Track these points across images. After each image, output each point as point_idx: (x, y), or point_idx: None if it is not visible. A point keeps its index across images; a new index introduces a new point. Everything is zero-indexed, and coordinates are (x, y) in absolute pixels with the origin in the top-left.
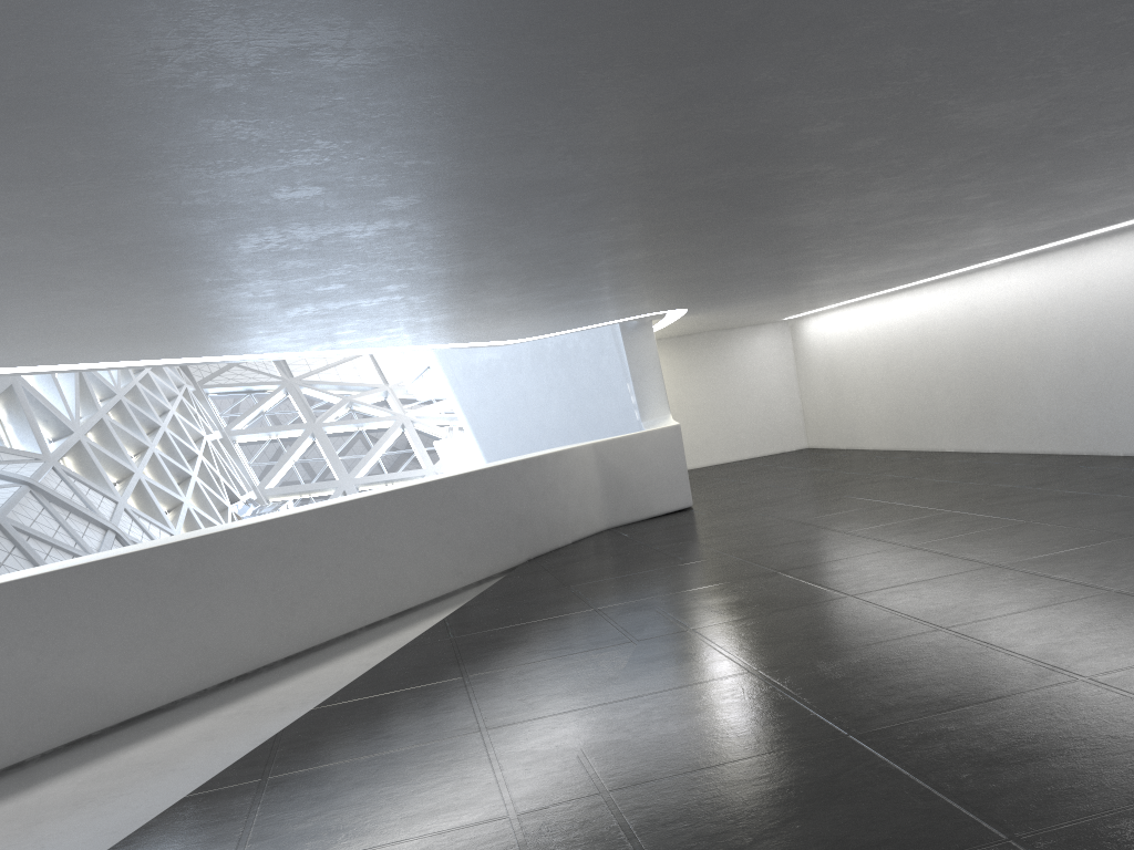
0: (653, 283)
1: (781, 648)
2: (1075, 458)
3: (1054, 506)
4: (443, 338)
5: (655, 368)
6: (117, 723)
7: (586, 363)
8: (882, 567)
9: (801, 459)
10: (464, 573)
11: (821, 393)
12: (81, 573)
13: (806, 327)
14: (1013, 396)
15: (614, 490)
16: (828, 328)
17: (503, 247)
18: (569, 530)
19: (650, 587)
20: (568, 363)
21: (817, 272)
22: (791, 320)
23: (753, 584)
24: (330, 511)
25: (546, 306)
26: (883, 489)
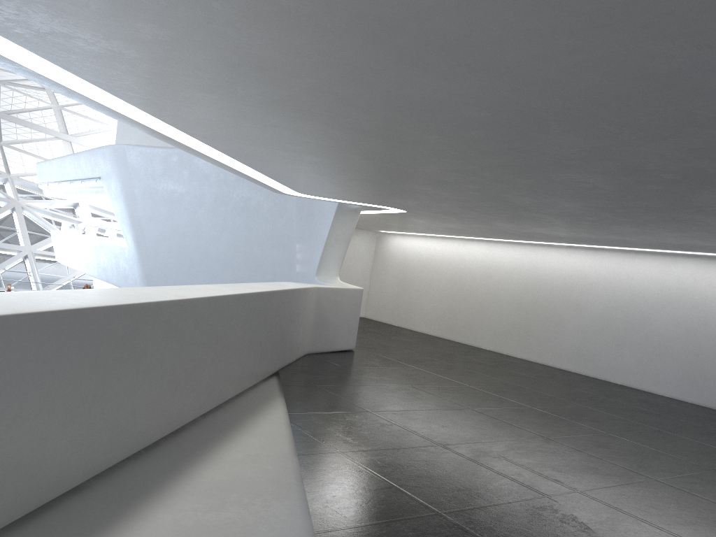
0: (486, 195)
1: (703, 532)
2: (590, 378)
3: (653, 419)
4: (293, 176)
5: (345, 242)
6: (36, 507)
7: (264, 219)
8: (626, 451)
9: (376, 326)
10: (254, 375)
11: (388, 285)
12: (56, 322)
13: (391, 240)
14: (548, 328)
15: (319, 326)
16: (410, 246)
17: (638, 140)
18: (296, 351)
19: (454, 429)
20: (248, 214)
21: (535, 221)
22: (379, 232)
23: (548, 447)
24: (213, 302)
25: (411, 183)
26: (492, 371)
